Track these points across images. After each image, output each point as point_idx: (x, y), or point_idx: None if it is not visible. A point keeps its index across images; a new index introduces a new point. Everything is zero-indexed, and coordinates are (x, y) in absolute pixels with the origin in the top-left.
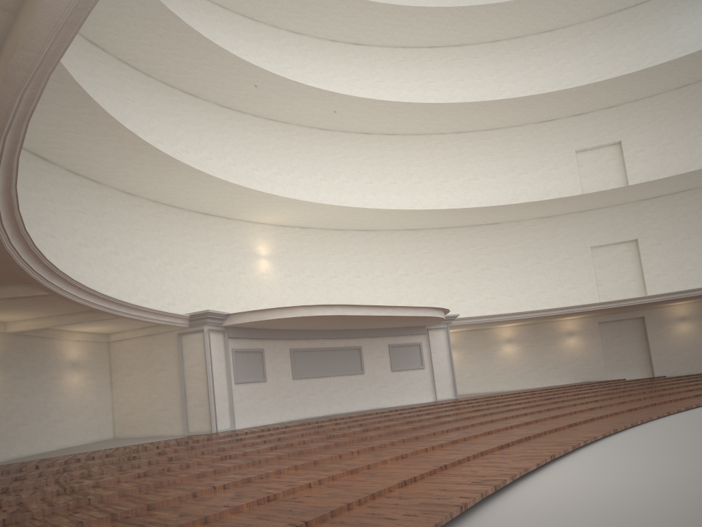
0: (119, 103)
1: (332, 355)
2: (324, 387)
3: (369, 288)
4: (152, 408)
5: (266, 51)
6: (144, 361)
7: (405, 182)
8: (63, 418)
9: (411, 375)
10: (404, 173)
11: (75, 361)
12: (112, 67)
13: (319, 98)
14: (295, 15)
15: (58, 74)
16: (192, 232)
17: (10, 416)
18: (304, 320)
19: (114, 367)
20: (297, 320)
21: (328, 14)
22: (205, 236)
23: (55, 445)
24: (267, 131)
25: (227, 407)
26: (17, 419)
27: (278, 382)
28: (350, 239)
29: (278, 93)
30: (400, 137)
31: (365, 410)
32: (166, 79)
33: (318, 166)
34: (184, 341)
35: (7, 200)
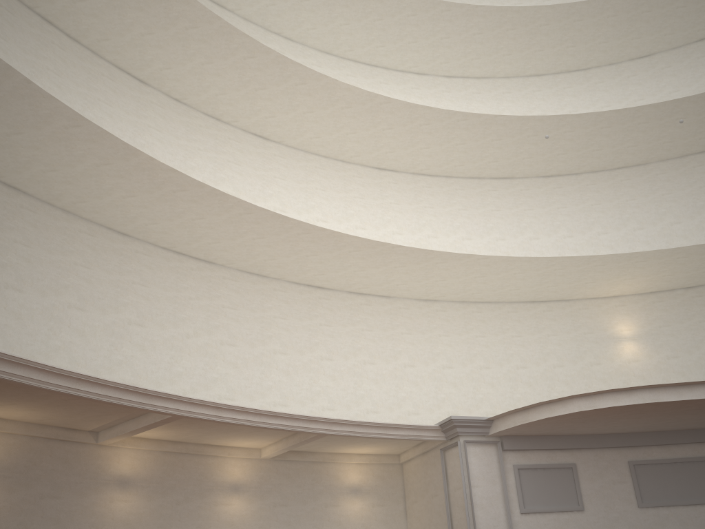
0: (414, 214)
1: None
2: None
3: None
4: None
5: (602, 95)
6: (423, 484)
7: None
8: None
9: None
10: None
11: (356, 486)
12: (405, 183)
13: (663, 115)
14: (628, 38)
15: (241, 206)
16: (515, 327)
17: None
18: (602, 416)
19: (406, 492)
20: (589, 417)
21: (672, 13)
22: (534, 327)
23: None
24: (615, 183)
25: None
26: None
27: (609, 512)
28: None
29: (602, 134)
30: None
31: None
32: (468, 174)
33: (702, 201)
34: (446, 458)
35: None
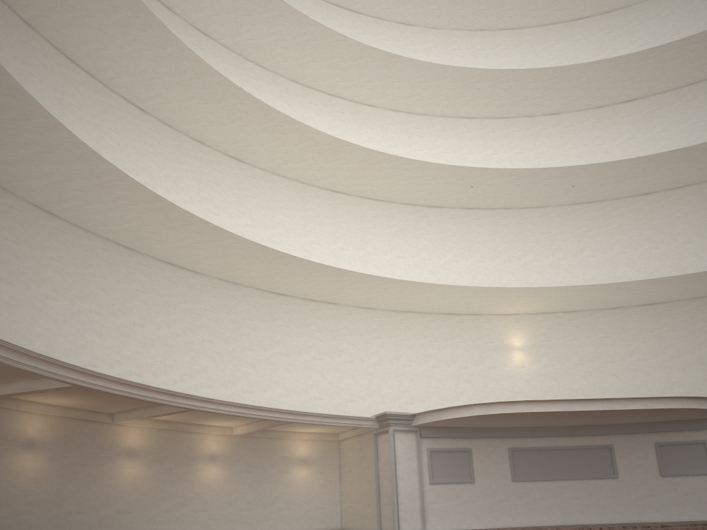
0: (359, 233)
1: (570, 455)
2: (558, 492)
3: (659, 372)
4: (361, 503)
5: (518, 142)
6: (357, 458)
7: (705, 238)
8: (288, 507)
9: (693, 483)
10: (703, 228)
11: (303, 457)
12: (353, 205)
13: (561, 175)
14: (542, 99)
15: (233, 238)
16: (434, 333)
17: (234, 502)
18: (493, 418)
19: (341, 463)
20: (484, 418)
21: (577, 86)
22: (448, 335)
23: (278, 529)
24: (521, 220)
25: (418, 508)
26: (241, 505)
27: (491, 484)
28: (630, 316)
29: (514, 183)
30: (693, 187)
31: (620, 522)
32: (406, 201)
33: (584, 243)
34: (378, 441)
35: (38, 358)
